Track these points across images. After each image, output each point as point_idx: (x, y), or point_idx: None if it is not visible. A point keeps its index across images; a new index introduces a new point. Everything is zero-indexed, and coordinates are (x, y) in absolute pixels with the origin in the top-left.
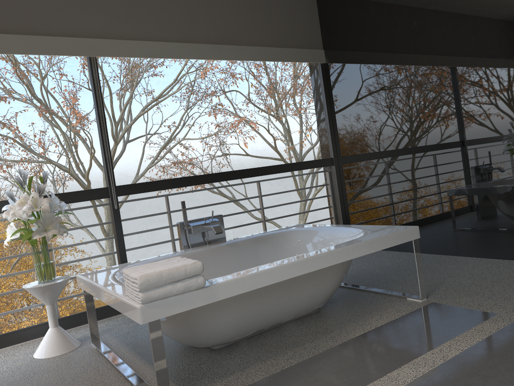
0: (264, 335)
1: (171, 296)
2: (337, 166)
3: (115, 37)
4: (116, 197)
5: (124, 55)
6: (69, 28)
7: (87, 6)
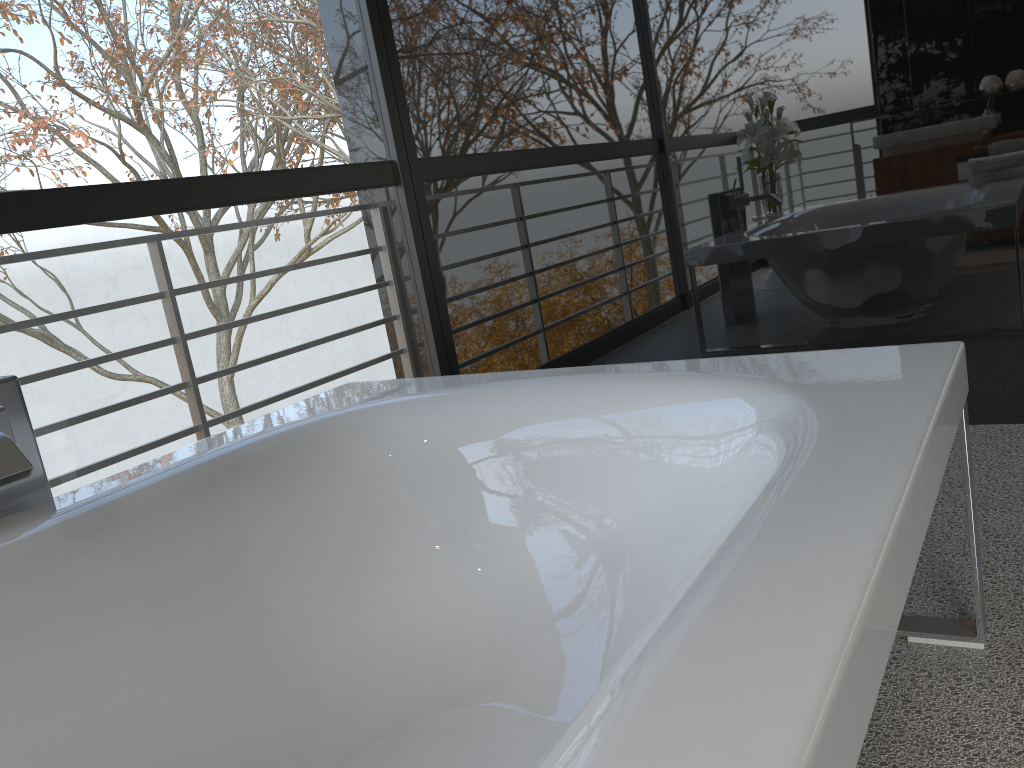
0: None
1: None
2: (409, 188)
3: None
4: None
5: None
6: None
7: None
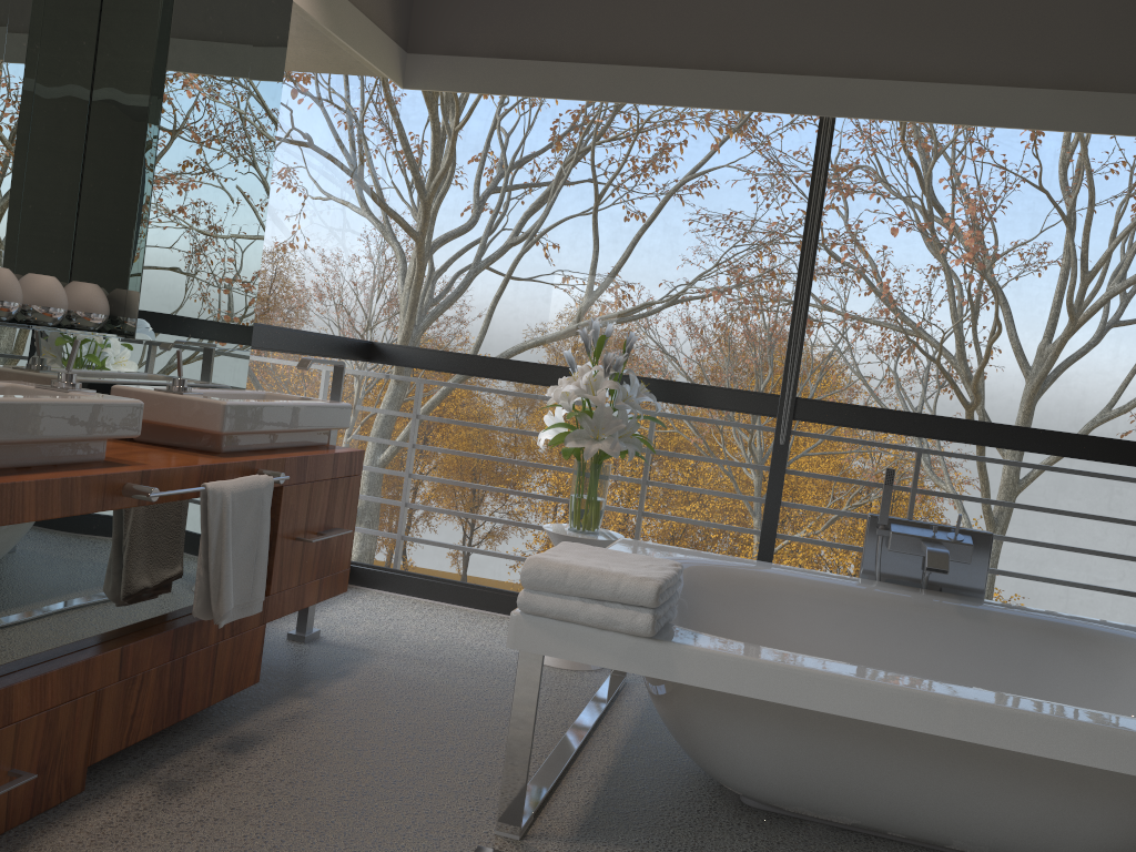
0: (869, 845)
1: (577, 623)
2: None
3: (890, 75)
4: (789, 420)
5: (898, 116)
6: (794, 56)
7: (847, 8)
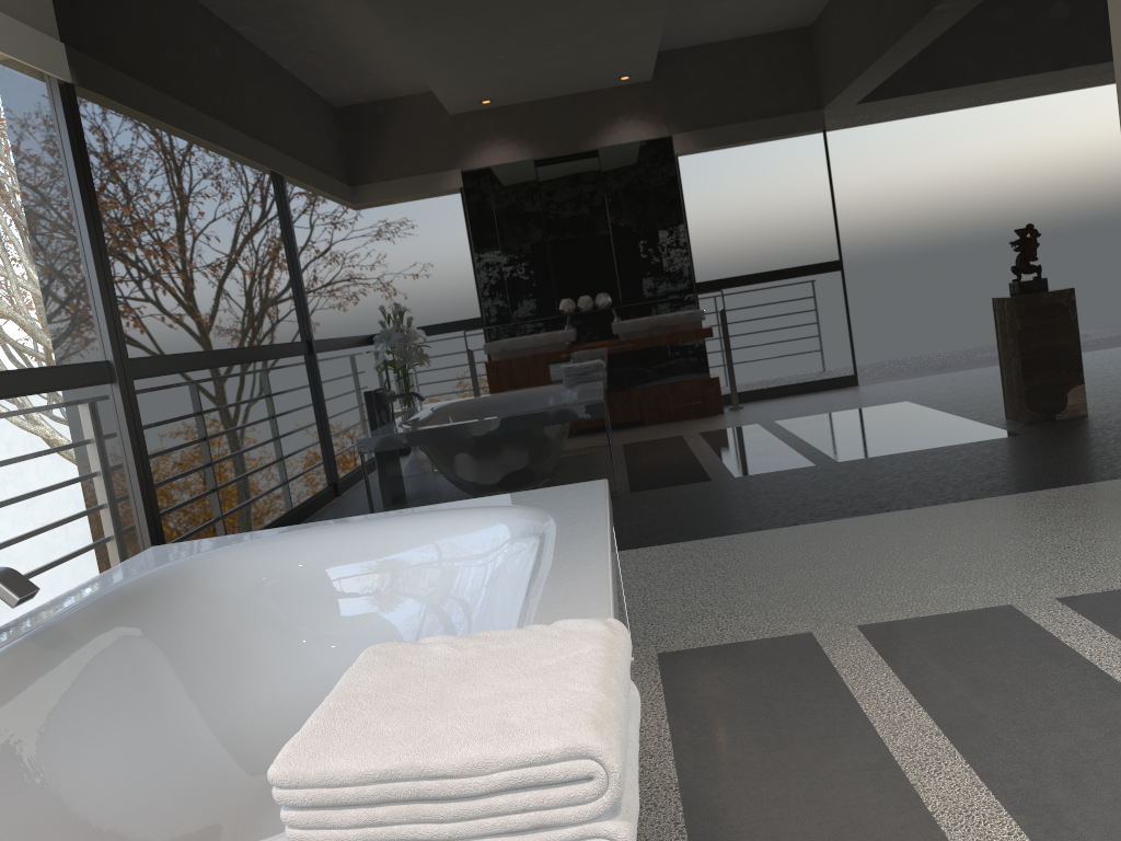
0: None
1: None
2: (124, 386)
3: None
4: None
5: None
6: None
7: None
